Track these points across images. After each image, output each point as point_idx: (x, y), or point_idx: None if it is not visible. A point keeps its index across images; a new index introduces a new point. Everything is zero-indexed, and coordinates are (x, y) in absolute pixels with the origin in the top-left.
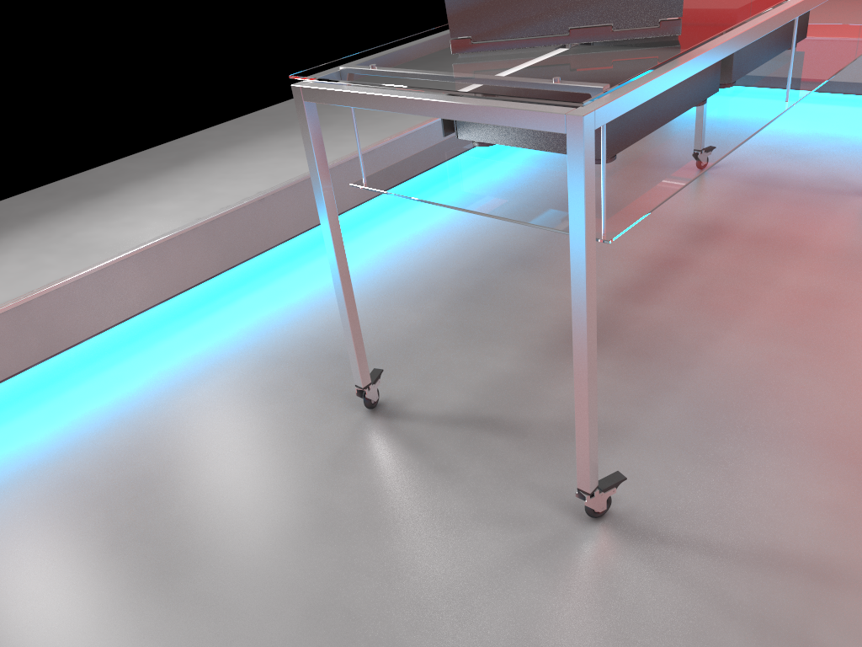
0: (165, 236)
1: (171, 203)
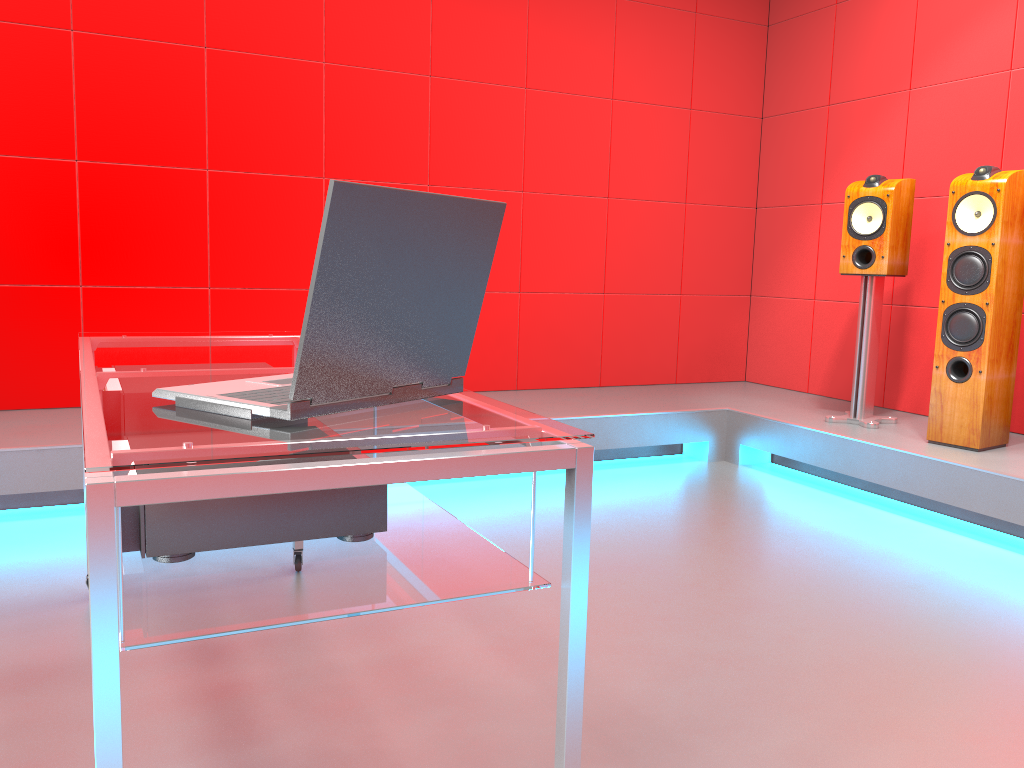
0: None
1: None
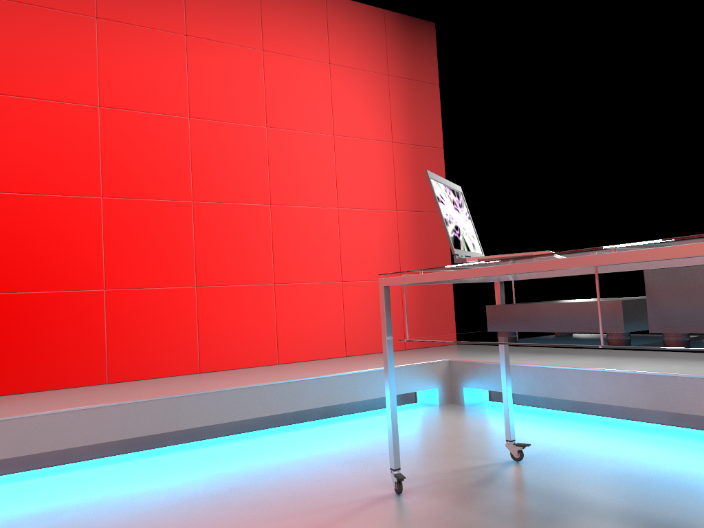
0: (622, 369)
1: (681, 367)
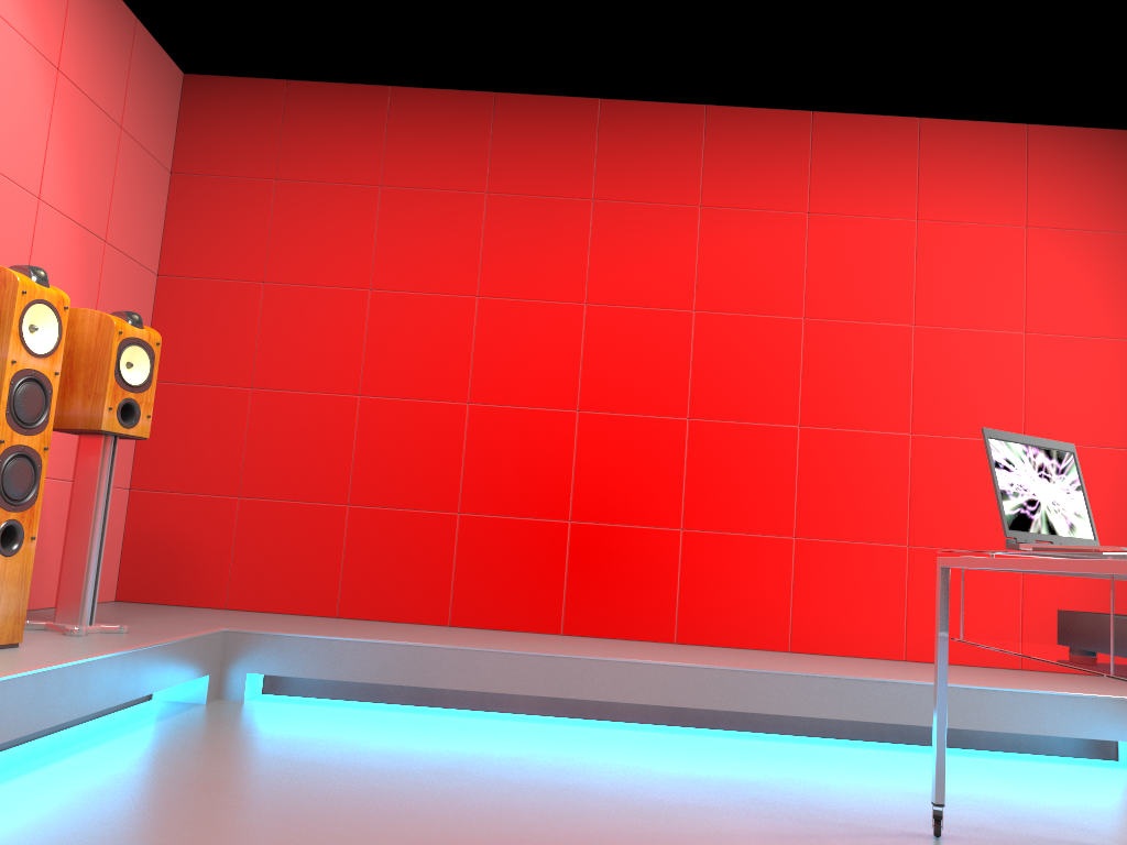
0: None
1: None
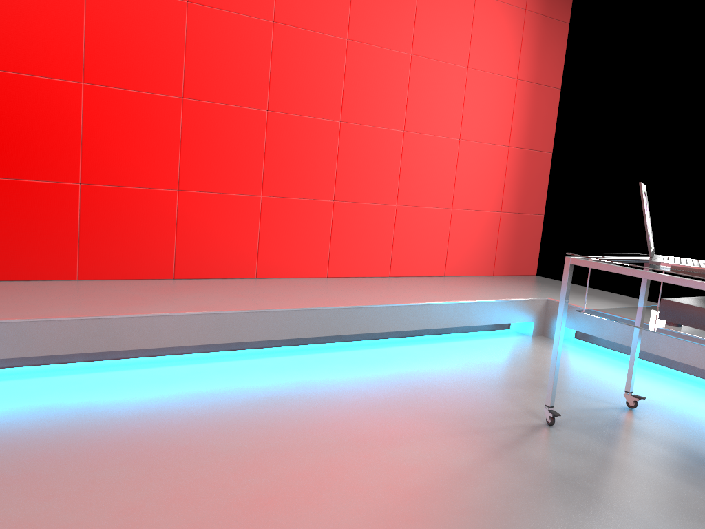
0: None
1: None
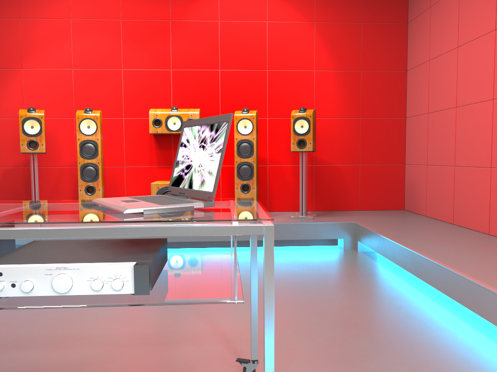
0: None
1: None
